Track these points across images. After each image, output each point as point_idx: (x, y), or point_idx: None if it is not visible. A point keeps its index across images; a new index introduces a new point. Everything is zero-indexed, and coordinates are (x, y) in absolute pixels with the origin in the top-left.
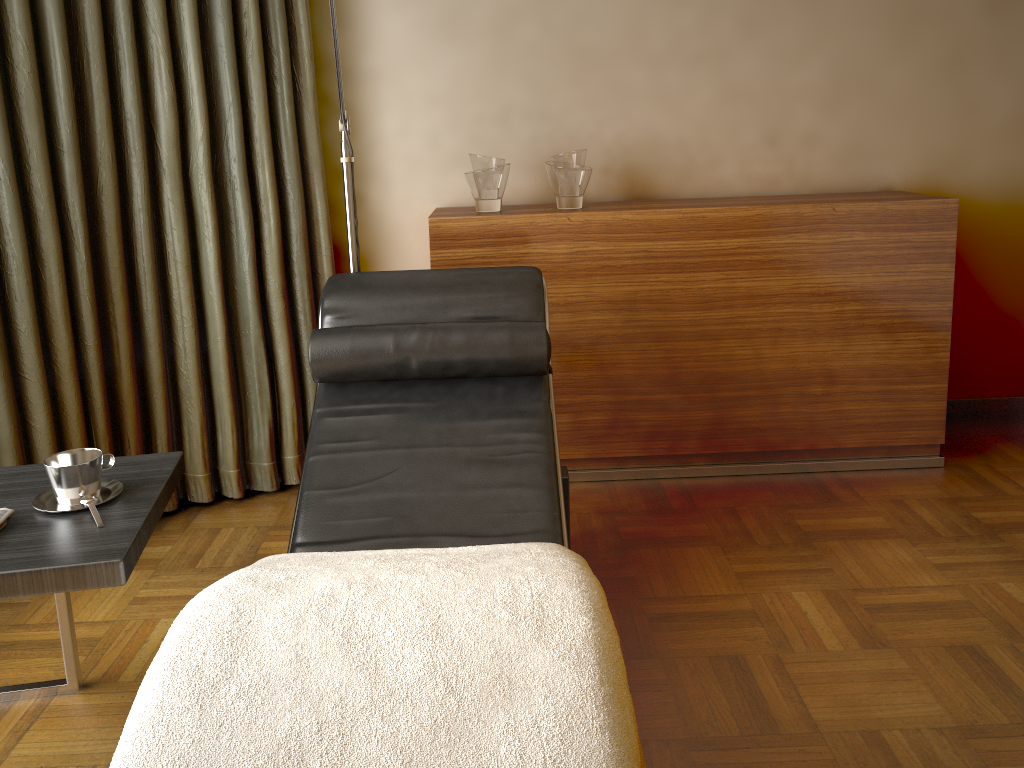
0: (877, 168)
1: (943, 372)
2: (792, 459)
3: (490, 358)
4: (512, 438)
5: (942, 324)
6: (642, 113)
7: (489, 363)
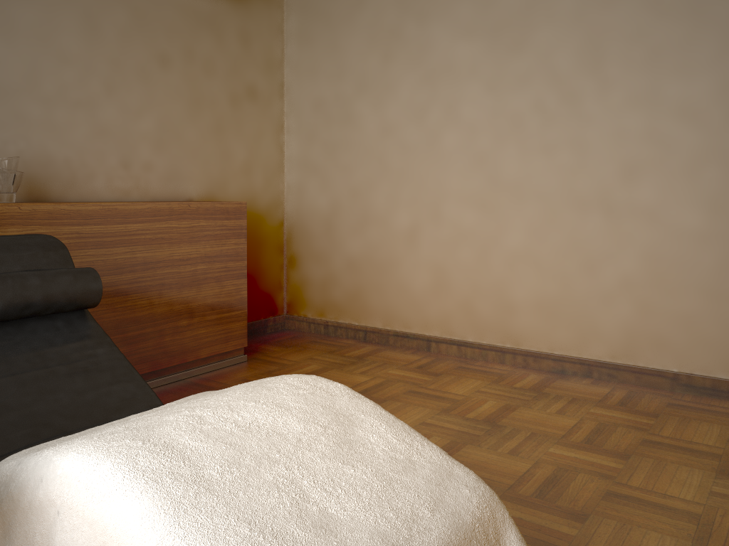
0: (184, 187)
1: (245, 303)
2: (170, 373)
3: (62, 295)
4: (92, 353)
5: (243, 274)
6: (38, 137)
7: (61, 300)
